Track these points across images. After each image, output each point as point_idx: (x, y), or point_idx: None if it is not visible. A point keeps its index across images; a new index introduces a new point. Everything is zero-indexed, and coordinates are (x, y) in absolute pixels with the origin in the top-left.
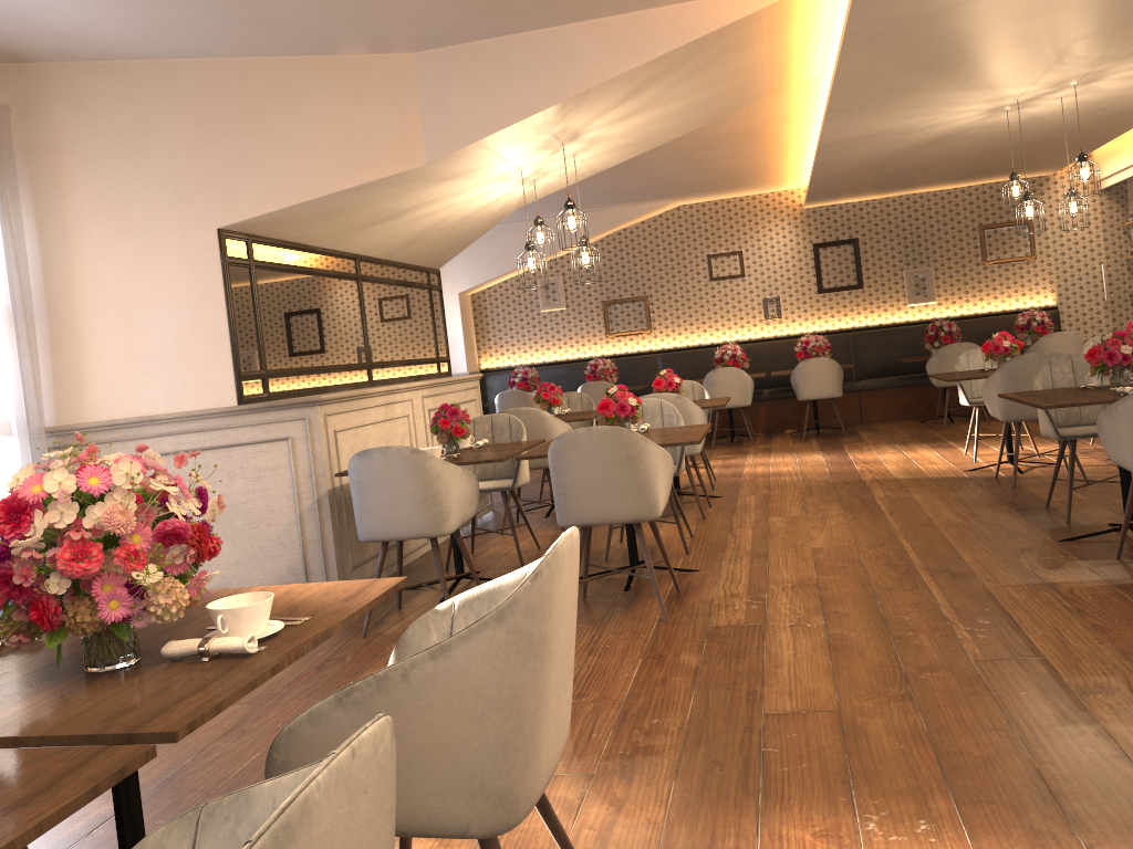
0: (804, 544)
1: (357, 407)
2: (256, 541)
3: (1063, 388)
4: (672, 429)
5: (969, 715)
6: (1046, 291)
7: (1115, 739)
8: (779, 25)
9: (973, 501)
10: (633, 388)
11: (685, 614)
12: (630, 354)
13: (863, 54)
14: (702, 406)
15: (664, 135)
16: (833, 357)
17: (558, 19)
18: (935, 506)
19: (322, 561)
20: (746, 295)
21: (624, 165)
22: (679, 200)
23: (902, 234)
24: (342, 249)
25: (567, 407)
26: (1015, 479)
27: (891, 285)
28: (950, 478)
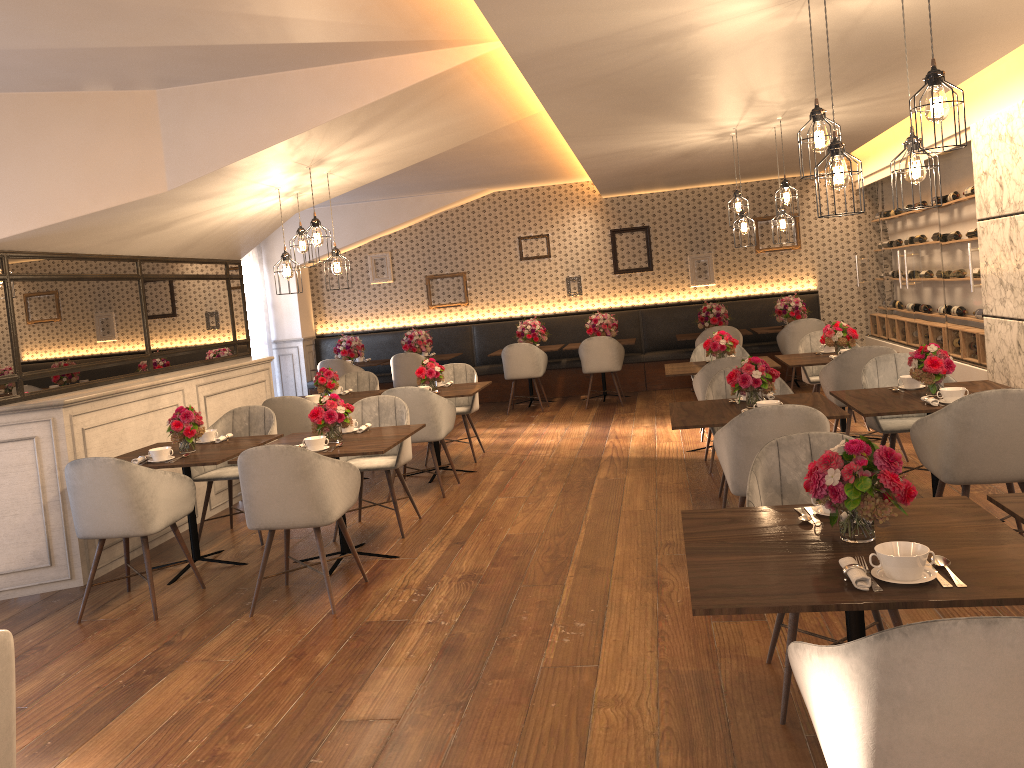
0: (503, 530)
1: (113, 404)
2: (2, 529)
3: (721, 400)
4: (387, 430)
5: (495, 727)
6: (809, 277)
7: (587, 756)
8: (486, 75)
9: (668, 486)
10: (444, 357)
11: (355, 606)
12: (449, 324)
13: (563, 101)
14: (453, 394)
15: (419, 154)
16: (625, 331)
17: (279, 67)
18: (635, 491)
19: (66, 546)
20: (551, 274)
21: (420, 164)
22: (492, 188)
23: (687, 224)
24: (119, 253)
25: (356, 384)
26: (711, 465)
27: (677, 268)
28: (670, 458)
